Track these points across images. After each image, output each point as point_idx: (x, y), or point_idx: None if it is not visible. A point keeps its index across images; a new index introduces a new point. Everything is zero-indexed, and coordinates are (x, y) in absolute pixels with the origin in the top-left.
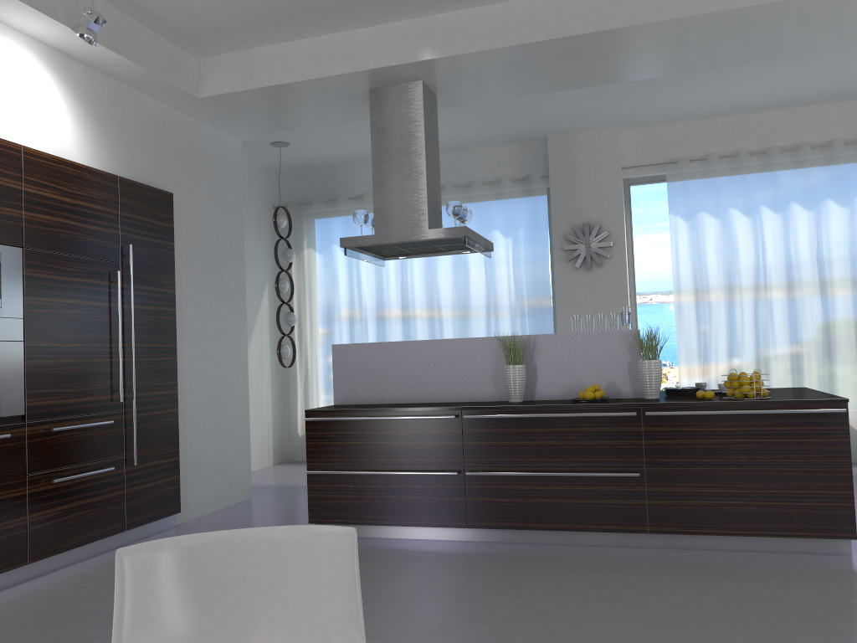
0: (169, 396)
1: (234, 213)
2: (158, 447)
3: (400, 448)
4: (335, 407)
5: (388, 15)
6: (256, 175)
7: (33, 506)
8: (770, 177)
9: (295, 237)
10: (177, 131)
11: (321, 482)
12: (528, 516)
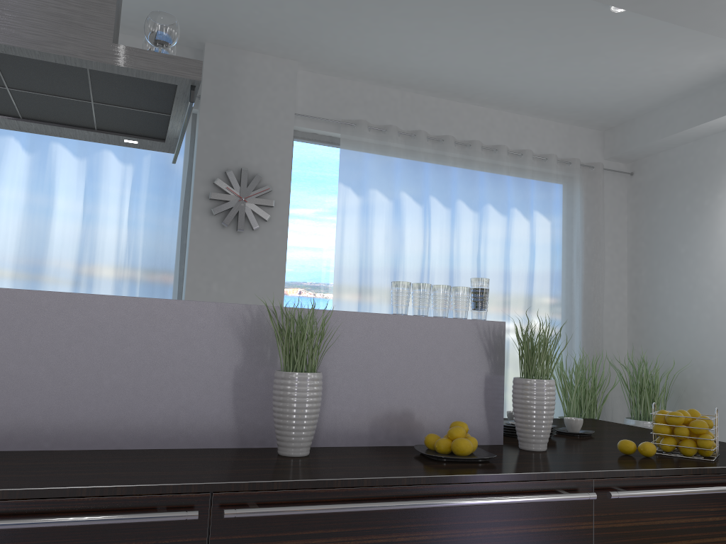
0: None
1: None
2: None
3: None
4: None
5: None
6: None
7: None
8: (444, 168)
9: None
10: None
11: None
12: None
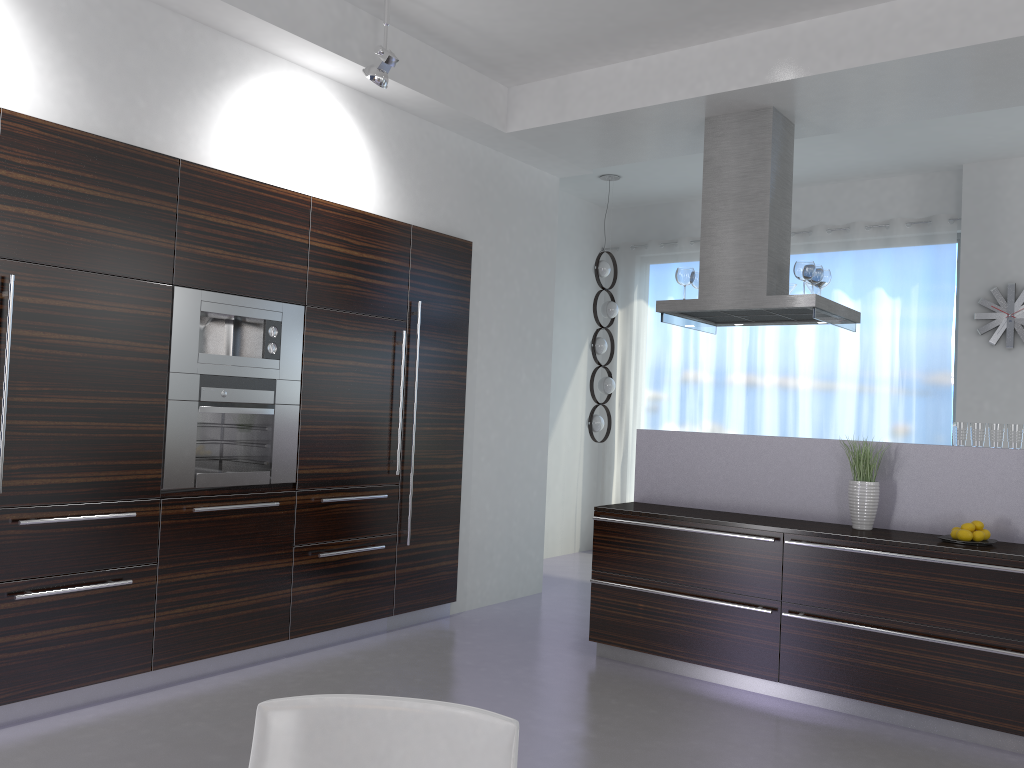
0: (452, 471)
1: (544, 262)
2: (435, 527)
3: (702, 568)
4: (631, 506)
5: (730, 28)
6: (583, 212)
7: (298, 579)
8: None
9: (624, 286)
10: (482, 171)
11: (607, 595)
12: (861, 683)
